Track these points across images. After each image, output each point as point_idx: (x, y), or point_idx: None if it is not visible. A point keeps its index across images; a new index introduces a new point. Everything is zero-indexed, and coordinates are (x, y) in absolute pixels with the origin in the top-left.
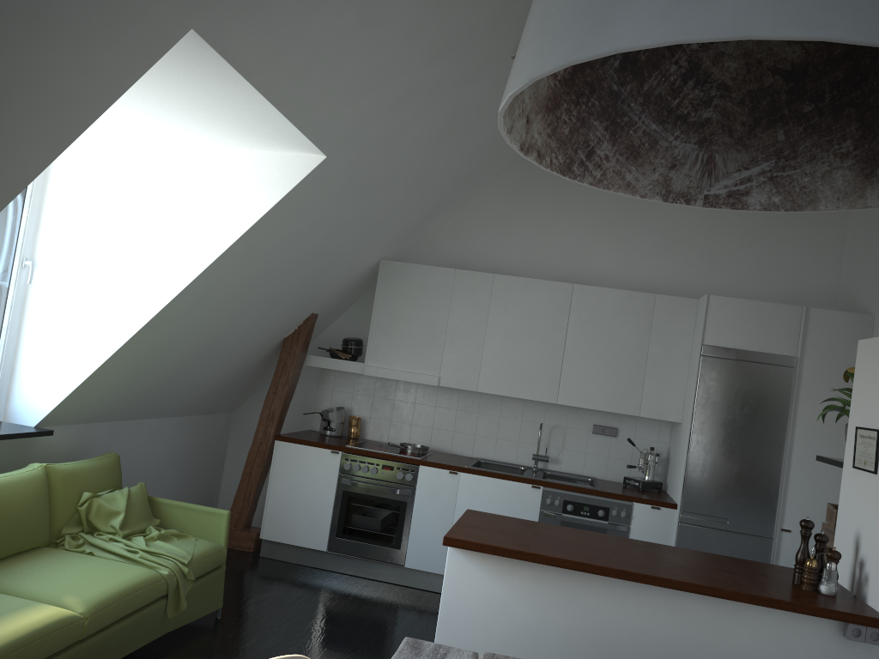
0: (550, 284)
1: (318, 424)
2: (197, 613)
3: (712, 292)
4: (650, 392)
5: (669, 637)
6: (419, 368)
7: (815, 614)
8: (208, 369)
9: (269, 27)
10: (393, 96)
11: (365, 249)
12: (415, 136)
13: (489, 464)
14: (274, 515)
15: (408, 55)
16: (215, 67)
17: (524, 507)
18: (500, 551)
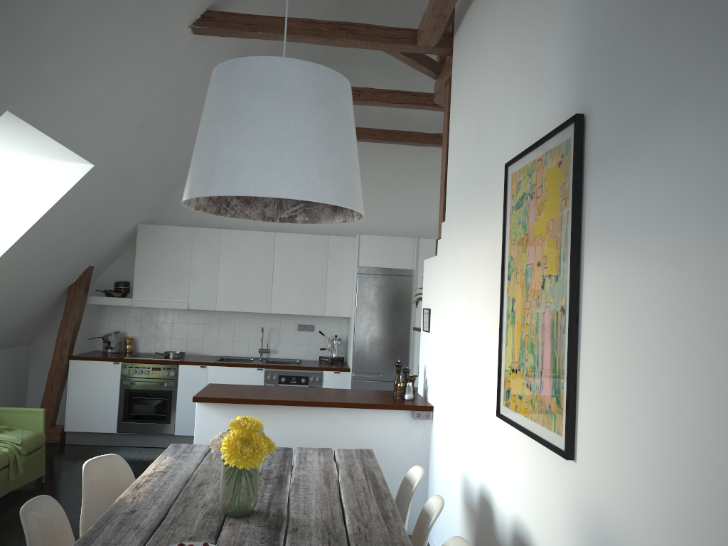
0: (260, 233)
1: (100, 345)
2: (29, 479)
3: (366, 231)
4: (330, 299)
5: (325, 434)
6: (173, 298)
7: (397, 409)
8: (13, 313)
9: (54, 101)
10: (137, 124)
11: (126, 218)
12: (155, 144)
13: (229, 359)
14: (74, 413)
15: (145, 100)
16: (20, 125)
17: (253, 383)
18: (227, 400)
